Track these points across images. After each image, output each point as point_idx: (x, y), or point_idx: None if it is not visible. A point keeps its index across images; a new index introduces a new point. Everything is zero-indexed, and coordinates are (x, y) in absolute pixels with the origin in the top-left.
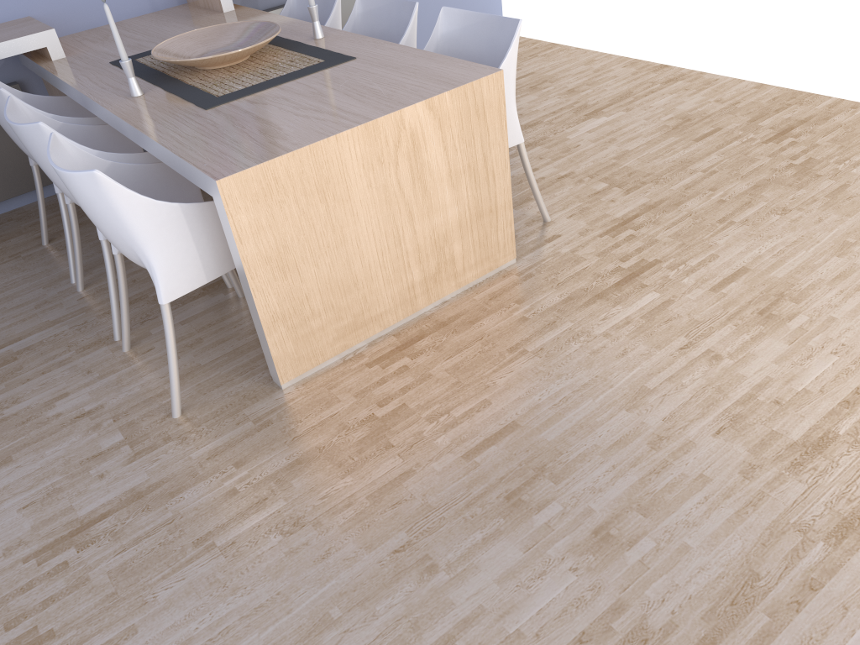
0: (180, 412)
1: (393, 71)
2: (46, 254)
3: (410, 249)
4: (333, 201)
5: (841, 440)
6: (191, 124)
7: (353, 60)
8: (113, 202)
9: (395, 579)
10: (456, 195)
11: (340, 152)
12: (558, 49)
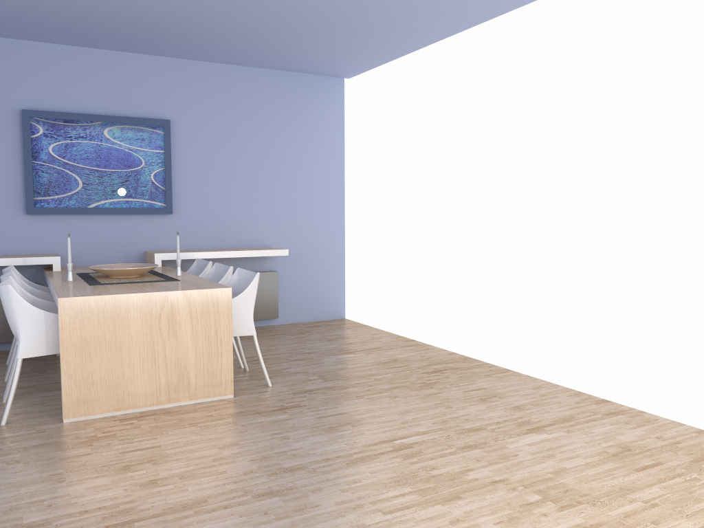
0: (5, 423)
1: (187, 284)
2: (4, 366)
3: (161, 365)
4: (119, 325)
5: (306, 469)
6: (76, 287)
7: (178, 281)
8: (12, 301)
9: (41, 482)
10: (195, 344)
11: (128, 302)
12: (365, 327)
